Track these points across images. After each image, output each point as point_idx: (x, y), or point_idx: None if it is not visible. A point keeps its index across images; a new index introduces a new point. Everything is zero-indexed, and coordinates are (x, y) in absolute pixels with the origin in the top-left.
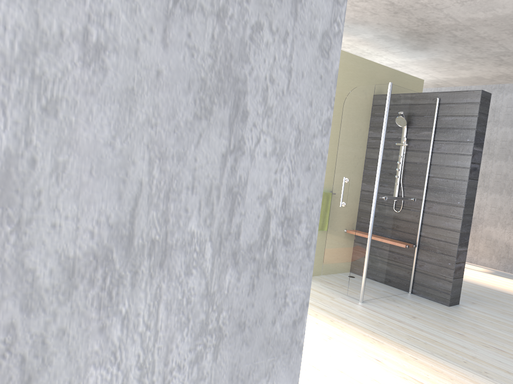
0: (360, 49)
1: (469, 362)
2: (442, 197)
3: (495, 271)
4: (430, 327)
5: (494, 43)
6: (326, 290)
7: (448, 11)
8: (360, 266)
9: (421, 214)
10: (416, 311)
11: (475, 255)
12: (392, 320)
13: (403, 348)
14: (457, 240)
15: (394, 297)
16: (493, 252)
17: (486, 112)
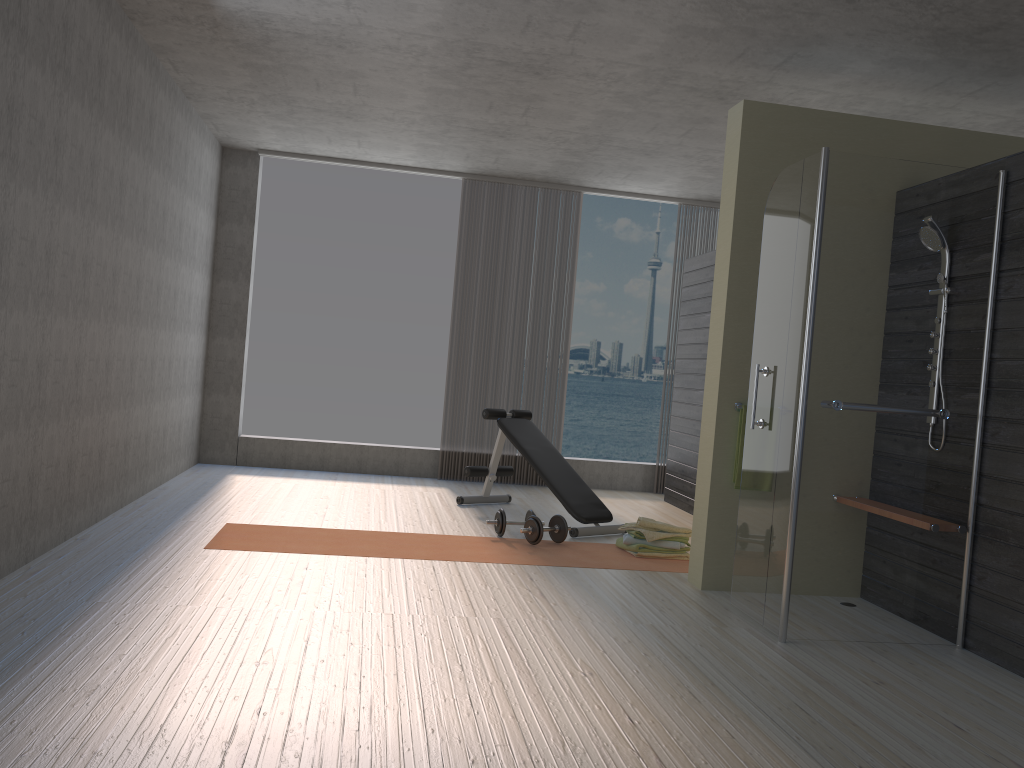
0: (889, 100)
1: None
2: (1016, 407)
3: None
4: (888, 703)
5: None
6: (731, 614)
7: None
8: (780, 558)
9: (975, 451)
10: (911, 675)
11: None
12: (806, 677)
13: (734, 718)
14: None
15: (897, 647)
16: None
17: None
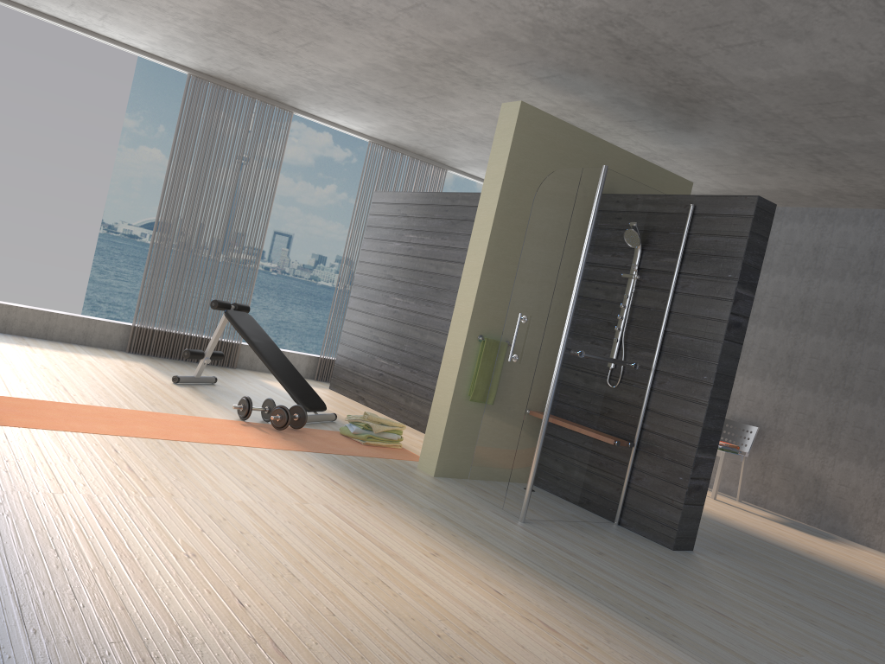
0: (591, 120)
1: (654, 619)
2: (681, 367)
3: (792, 521)
4: (618, 569)
5: (798, 127)
6: (472, 499)
7: (708, 61)
8: (528, 461)
9: (647, 393)
10: (610, 546)
11: (764, 493)
12: (560, 550)
13: (552, 586)
14: (697, 440)
15: (585, 524)
16: (793, 490)
17: (764, 233)
